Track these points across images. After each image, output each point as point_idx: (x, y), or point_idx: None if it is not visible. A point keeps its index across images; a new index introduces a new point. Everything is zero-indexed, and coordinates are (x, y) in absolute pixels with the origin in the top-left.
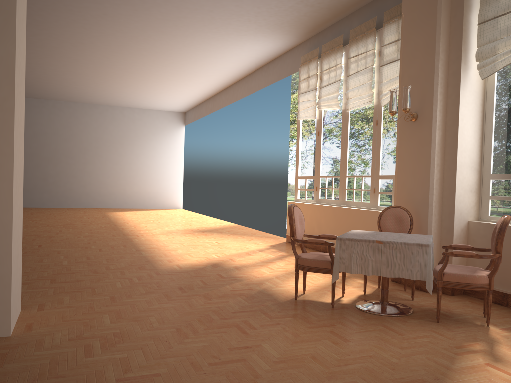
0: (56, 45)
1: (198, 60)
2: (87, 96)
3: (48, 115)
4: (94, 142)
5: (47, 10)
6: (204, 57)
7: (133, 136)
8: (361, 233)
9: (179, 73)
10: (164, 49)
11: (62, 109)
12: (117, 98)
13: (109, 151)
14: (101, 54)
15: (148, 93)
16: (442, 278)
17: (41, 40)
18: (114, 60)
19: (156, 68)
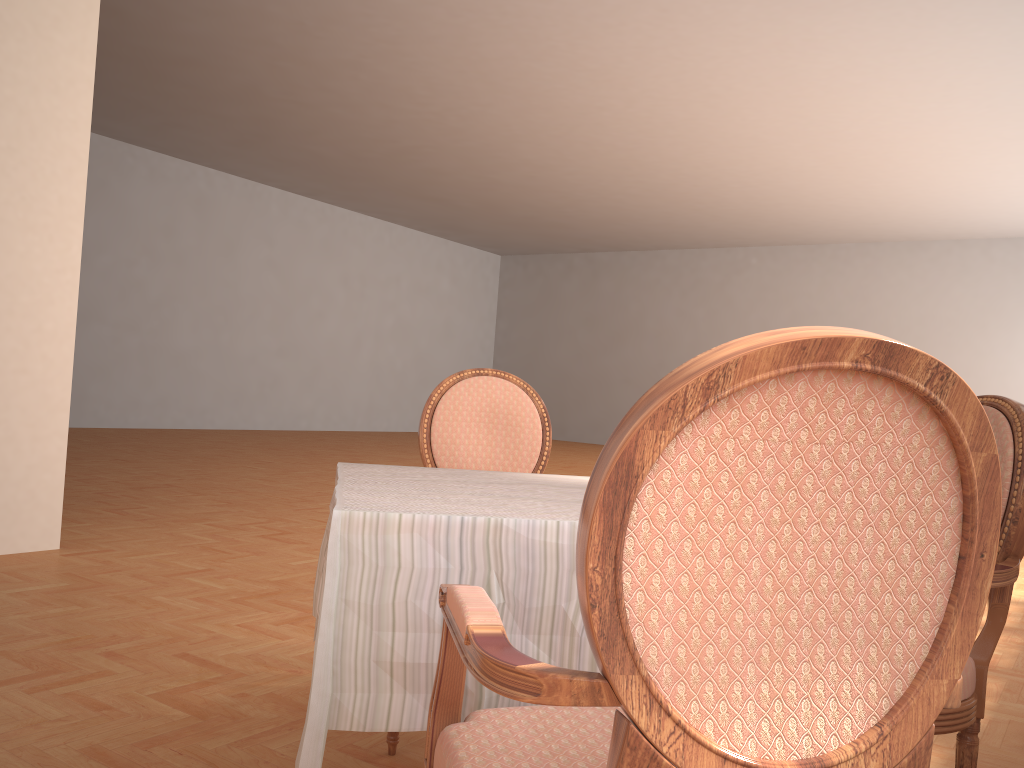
0: (683, 113)
1: (1007, 57)
2: (882, 225)
3: (821, 276)
4: (914, 326)
5: (578, 41)
6: (1008, 41)
7: (1015, 307)
8: (571, 480)
9: (1006, 112)
10: (882, 54)
11: (850, 260)
12: (949, 219)
13: (948, 345)
14: (777, 111)
15: (1002, 188)
16: (428, 753)
17: (651, 111)
18: (817, 117)
19: (931, 112)
